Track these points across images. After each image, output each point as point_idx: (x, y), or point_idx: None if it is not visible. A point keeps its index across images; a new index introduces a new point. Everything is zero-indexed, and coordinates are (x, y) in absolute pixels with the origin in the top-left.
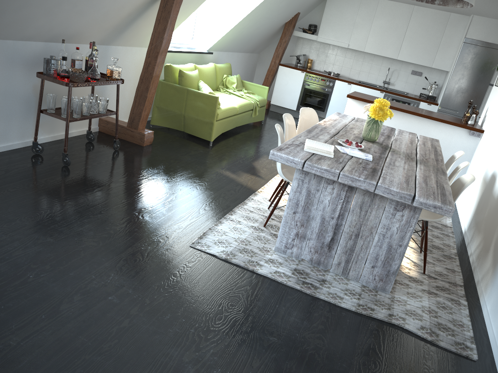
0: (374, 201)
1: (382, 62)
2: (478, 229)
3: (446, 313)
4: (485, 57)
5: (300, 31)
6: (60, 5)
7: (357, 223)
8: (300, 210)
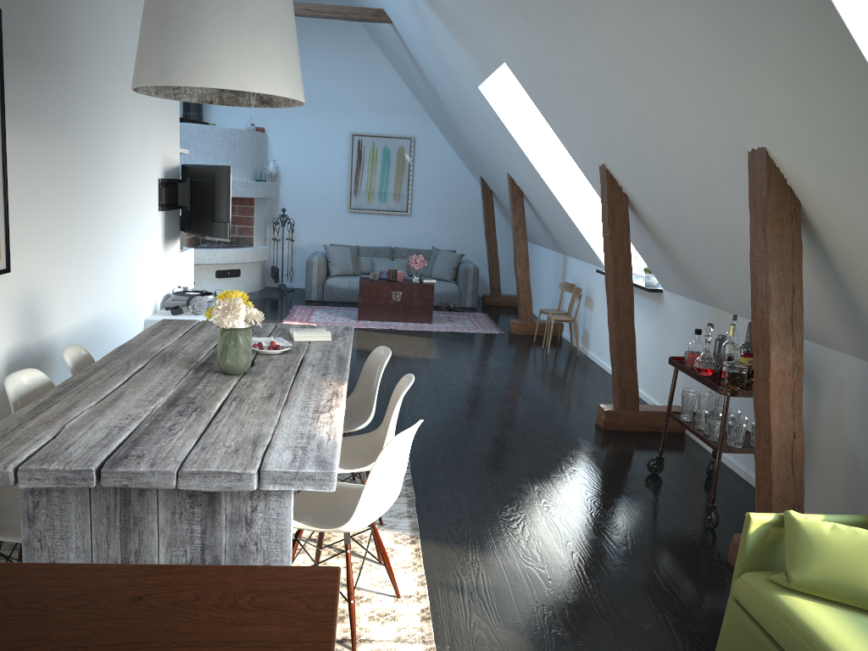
0: None
1: None
2: None
3: None
4: None
5: None
6: (729, 264)
7: None
8: None
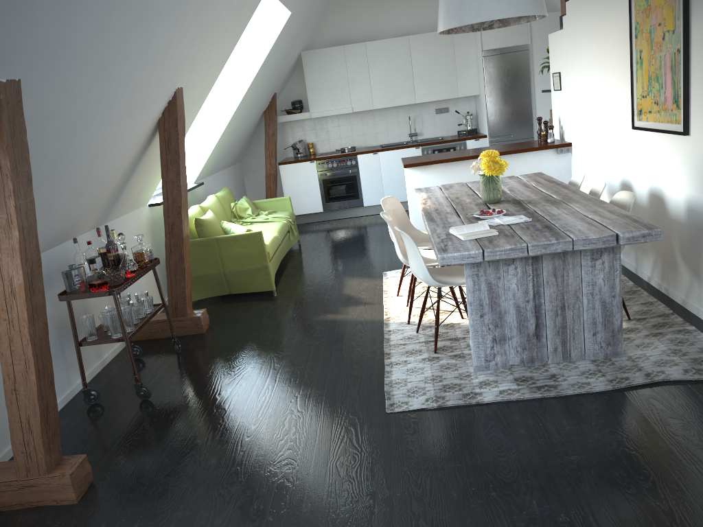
0: (566, 261)
1: (398, 113)
2: (641, 248)
3: (688, 346)
4: (513, 64)
5: (282, 115)
6: (60, 195)
7: (558, 293)
8: (487, 309)
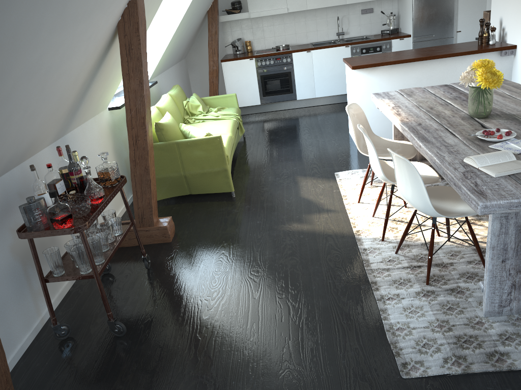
0: None
1: (327, 14)
2: None
3: None
4: None
5: (222, 15)
6: (9, 118)
7: None
8: (511, 254)
